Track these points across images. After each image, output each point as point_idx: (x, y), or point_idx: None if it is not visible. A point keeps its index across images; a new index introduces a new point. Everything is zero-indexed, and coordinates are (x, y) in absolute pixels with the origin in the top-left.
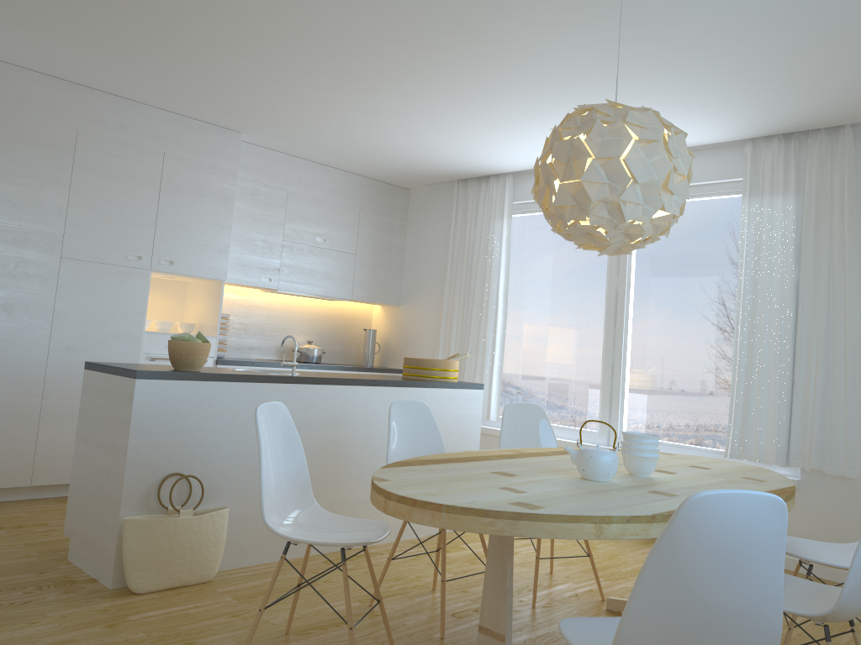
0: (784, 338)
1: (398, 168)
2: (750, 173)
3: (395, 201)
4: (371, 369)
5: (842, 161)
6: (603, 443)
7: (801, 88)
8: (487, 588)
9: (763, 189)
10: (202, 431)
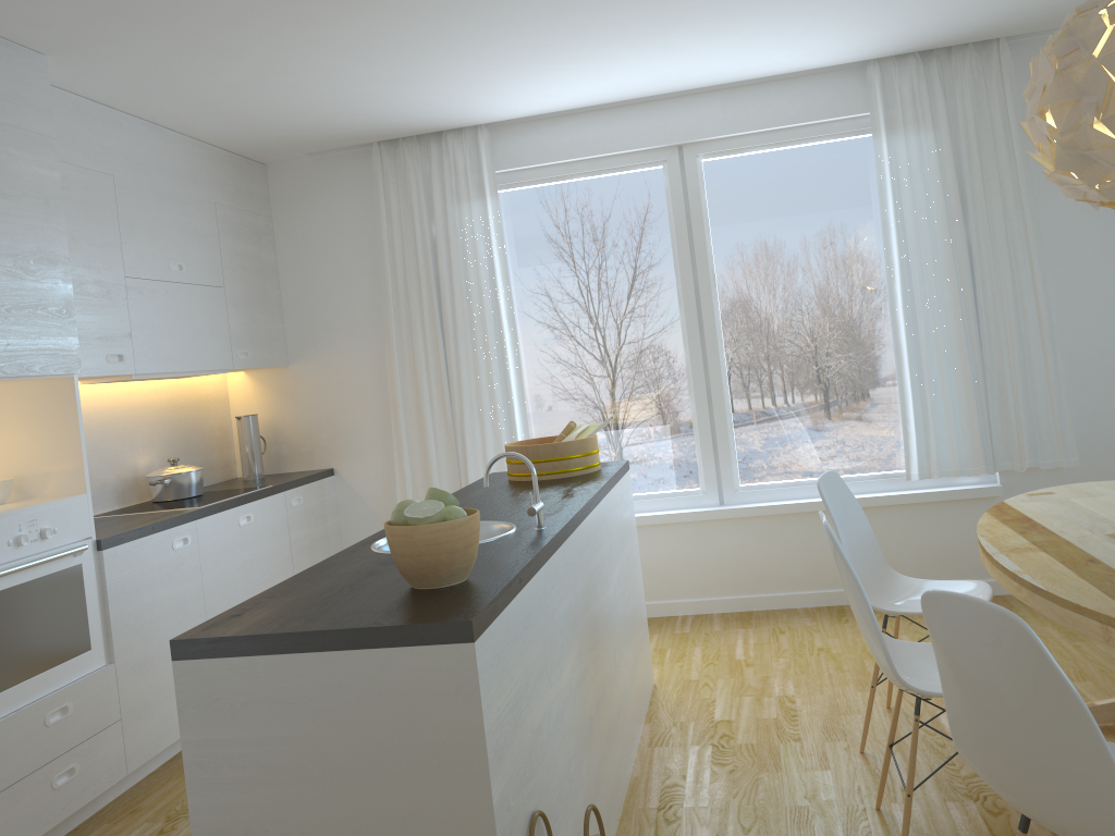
0: (966, 315)
1: (300, 124)
2: (884, 105)
3: (253, 186)
4: (296, 483)
5: (999, 85)
6: (714, 504)
7: None
8: None
9: (905, 126)
10: (531, 702)
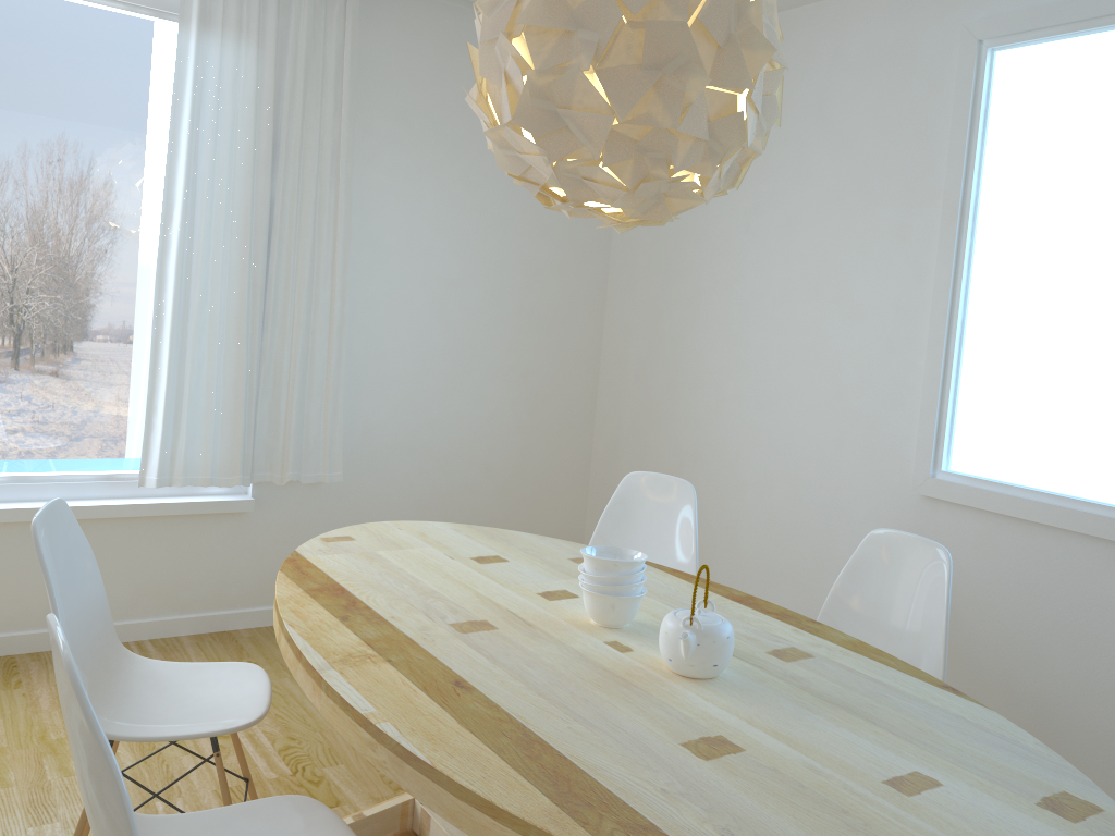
0: (254, 287)
1: None
2: None
3: None
4: None
5: (341, 22)
6: None
7: None
8: None
9: (224, 28)
10: None
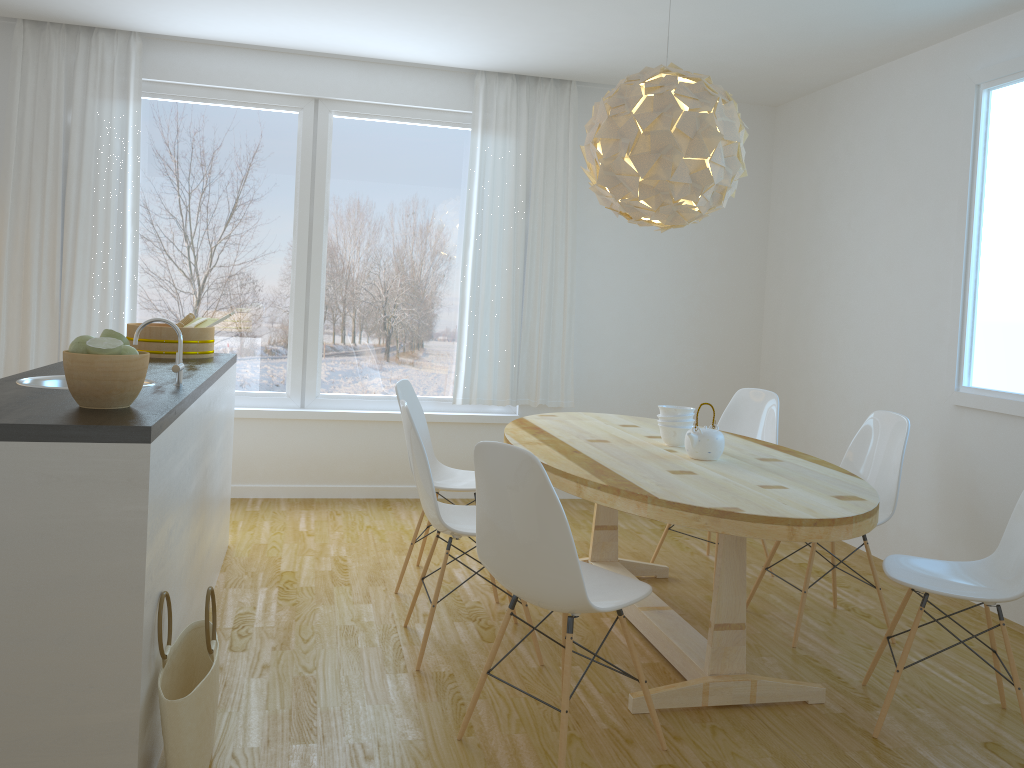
0: (516, 283)
1: None
2: (484, 109)
3: None
4: None
5: (566, 115)
6: (296, 406)
7: (610, 50)
8: (723, 586)
9: (496, 129)
10: (170, 509)
